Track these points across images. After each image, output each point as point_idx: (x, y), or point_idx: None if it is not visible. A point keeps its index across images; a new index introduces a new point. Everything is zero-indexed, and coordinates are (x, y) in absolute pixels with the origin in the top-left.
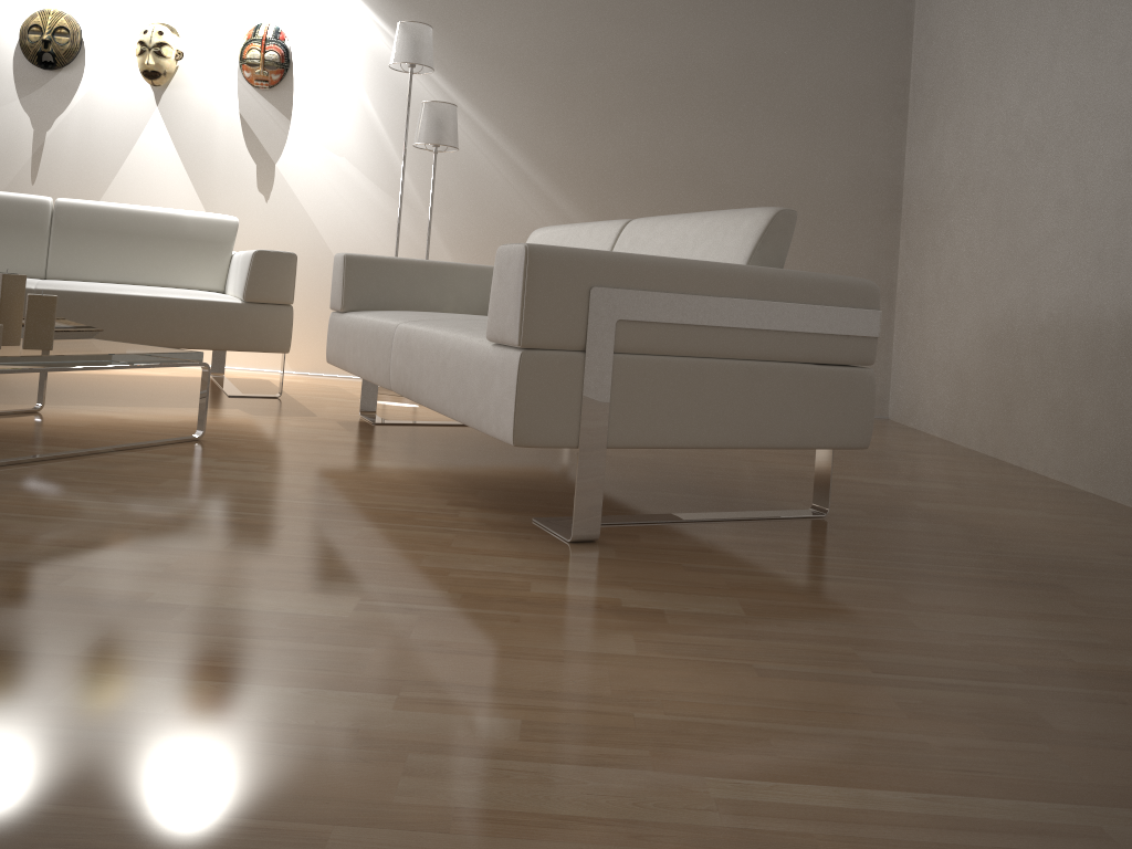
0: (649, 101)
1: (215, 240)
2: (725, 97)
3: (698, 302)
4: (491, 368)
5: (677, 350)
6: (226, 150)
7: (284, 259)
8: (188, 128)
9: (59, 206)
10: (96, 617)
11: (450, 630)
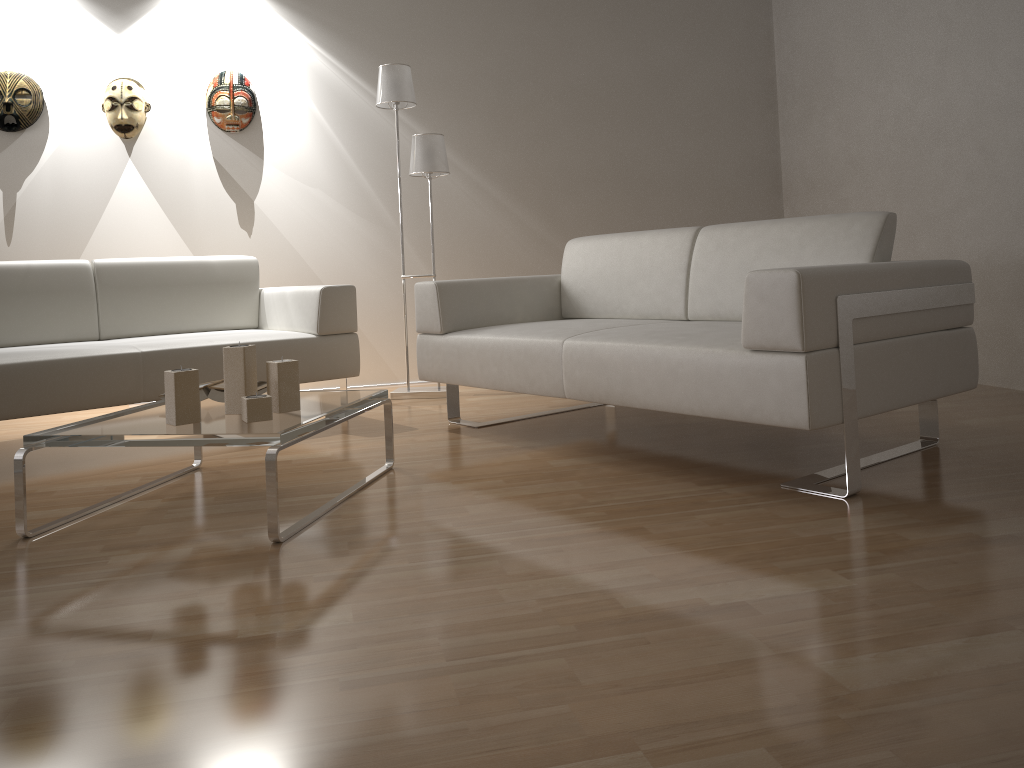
0: (577, 114)
1: (243, 280)
2: (638, 106)
3: (889, 296)
4: (760, 371)
5: (881, 336)
6: (204, 193)
7: (346, 292)
8: (164, 176)
9: (99, 267)
10: (713, 624)
11: (936, 578)
